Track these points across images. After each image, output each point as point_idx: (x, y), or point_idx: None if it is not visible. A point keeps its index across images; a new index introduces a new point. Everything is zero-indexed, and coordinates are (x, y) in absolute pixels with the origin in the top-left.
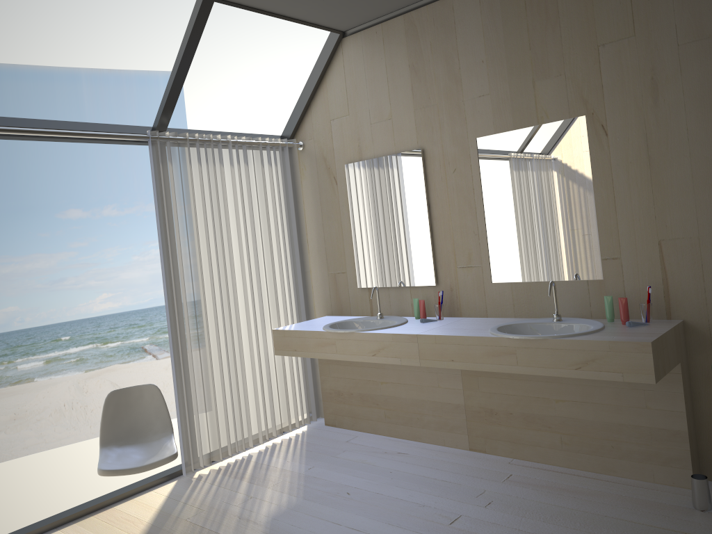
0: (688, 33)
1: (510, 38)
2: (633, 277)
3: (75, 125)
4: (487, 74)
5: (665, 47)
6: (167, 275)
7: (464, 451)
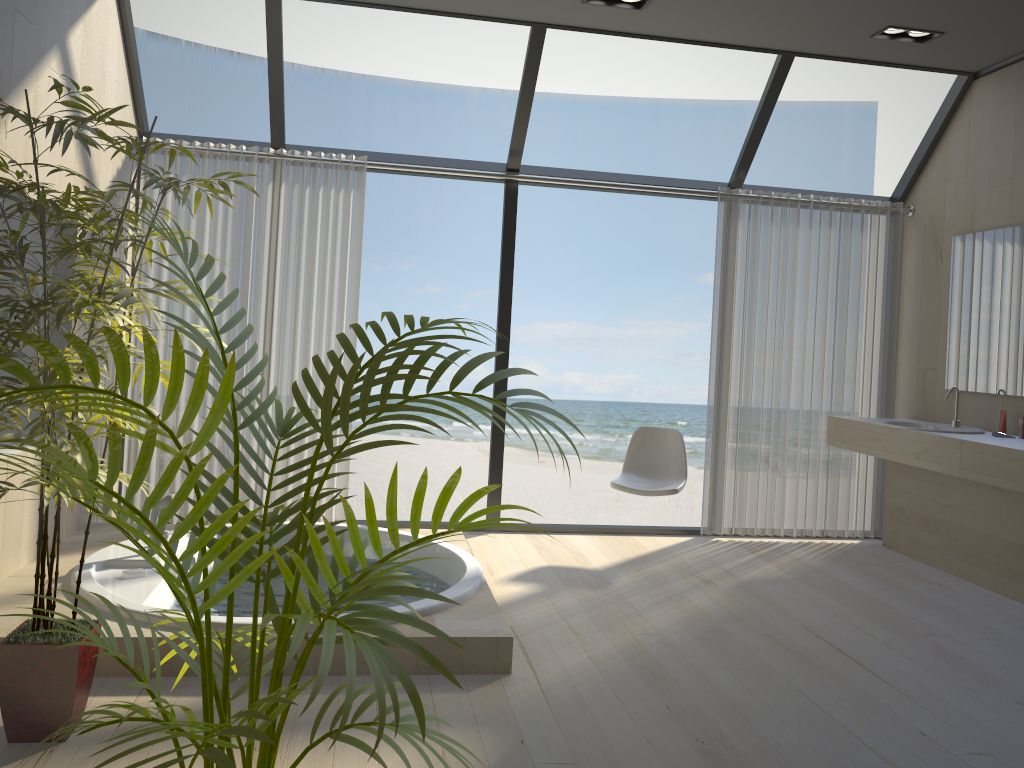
0: None
1: None
2: None
3: (652, 180)
4: None
5: None
6: (715, 333)
7: (1020, 605)
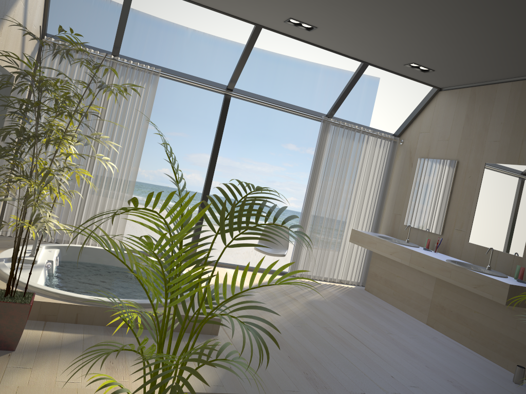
0: None
1: (518, 114)
2: None
3: (293, 106)
4: (501, 130)
5: None
6: (309, 183)
7: (422, 323)
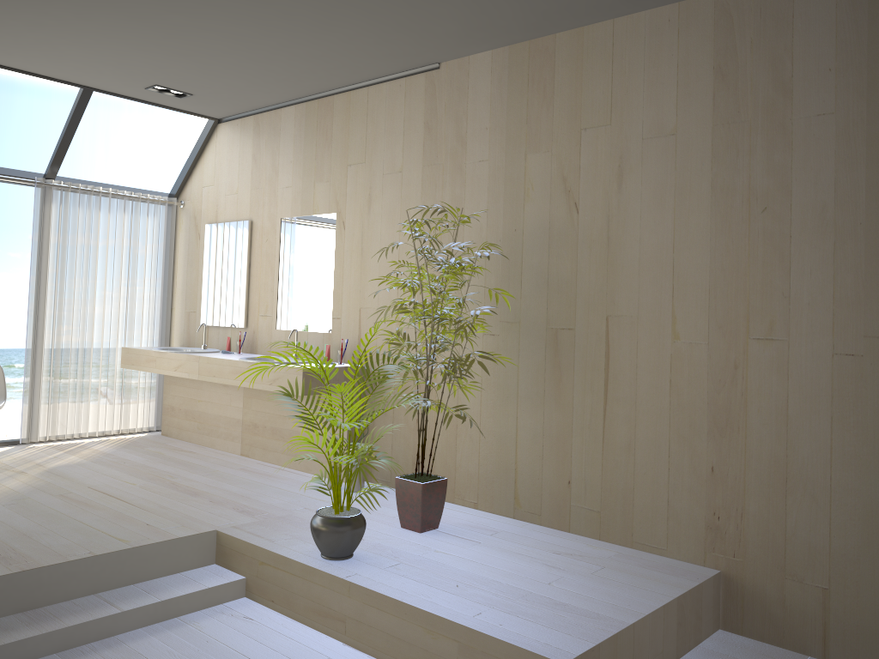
0: (388, 167)
1: (306, 148)
2: (345, 333)
3: None
4: (292, 172)
5: (377, 174)
6: (33, 288)
7: (236, 455)
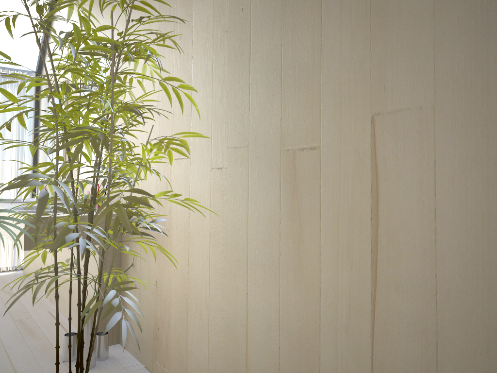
0: None
1: None
2: None
3: None
4: None
5: None
6: None
7: (46, 300)
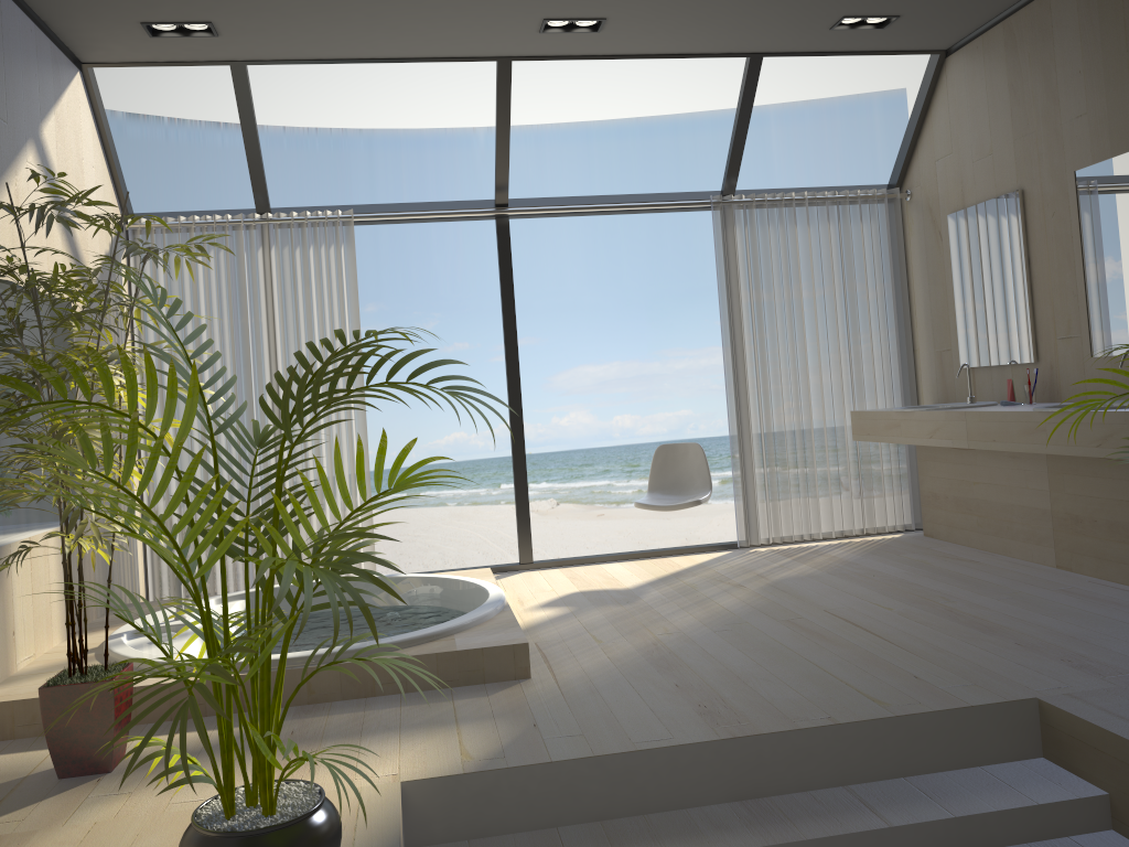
0: None
1: (1106, 39)
2: None
3: (643, 197)
4: (1084, 88)
5: None
6: (726, 342)
7: (1048, 568)
